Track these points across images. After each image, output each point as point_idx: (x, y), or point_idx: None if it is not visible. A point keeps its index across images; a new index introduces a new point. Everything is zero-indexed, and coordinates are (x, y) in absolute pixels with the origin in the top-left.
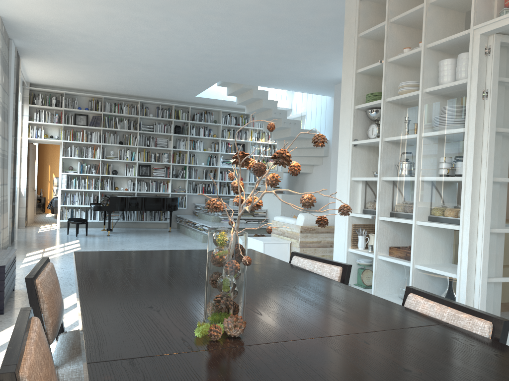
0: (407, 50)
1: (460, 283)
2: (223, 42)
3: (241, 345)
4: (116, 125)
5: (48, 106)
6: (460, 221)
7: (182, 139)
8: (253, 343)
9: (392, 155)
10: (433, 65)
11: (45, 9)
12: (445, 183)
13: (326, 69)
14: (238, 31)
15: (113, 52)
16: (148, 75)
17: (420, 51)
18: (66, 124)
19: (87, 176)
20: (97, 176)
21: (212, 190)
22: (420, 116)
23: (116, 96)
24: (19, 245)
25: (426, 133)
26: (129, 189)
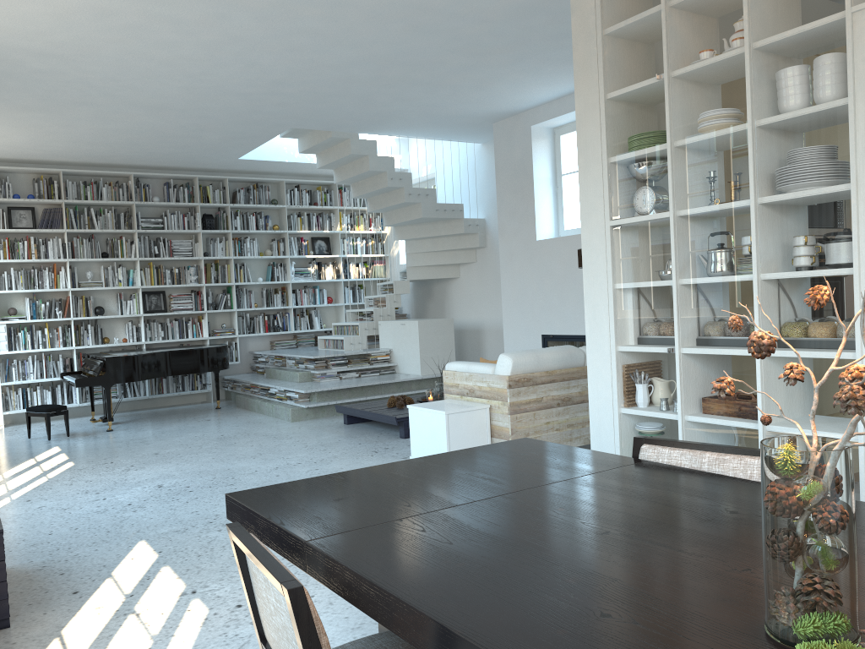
0: (714, 54)
1: (864, 448)
2: (315, 57)
3: None
4: (91, 222)
5: None
6: (856, 343)
7: (218, 239)
8: None
9: (699, 240)
10: (771, 78)
11: None
12: (816, 282)
13: (486, 96)
14: (348, 35)
15: (97, 85)
16: (156, 125)
17: (742, 55)
18: None
19: (46, 323)
20: (65, 321)
21: (281, 324)
22: (754, 168)
23: (85, 168)
24: None
25: (768, 197)
26: (130, 340)
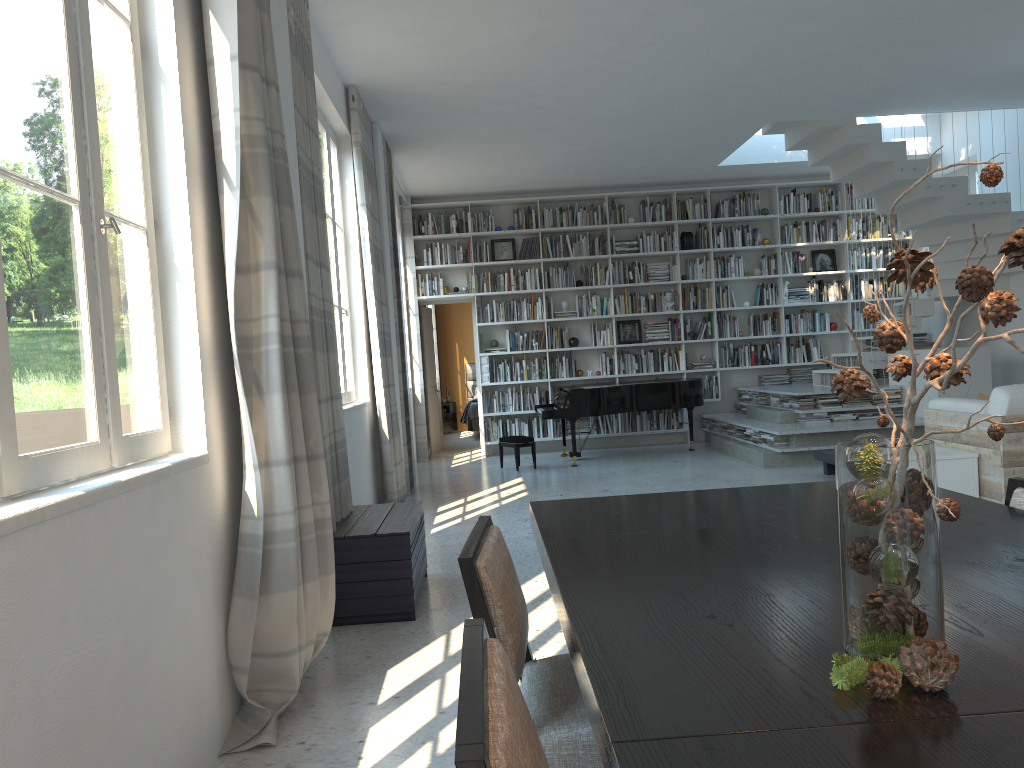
0: None
1: None
2: (771, 38)
3: (956, 713)
4: (567, 250)
5: (445, 235)
6: None
7: (697, 259)
8: (987, 709)
9: None
10: None
11: (425, 53)
12: None
13: None
14: (803, 4)
15: (550, 108)
16: (619, 141)
17: None
18: (479, 263)
19: (524, 355)
20: (541, 353)
21: (770, 356)
22: None
23: (561, 194)
24: (423, 493)
25: None
26: (603, 372)
